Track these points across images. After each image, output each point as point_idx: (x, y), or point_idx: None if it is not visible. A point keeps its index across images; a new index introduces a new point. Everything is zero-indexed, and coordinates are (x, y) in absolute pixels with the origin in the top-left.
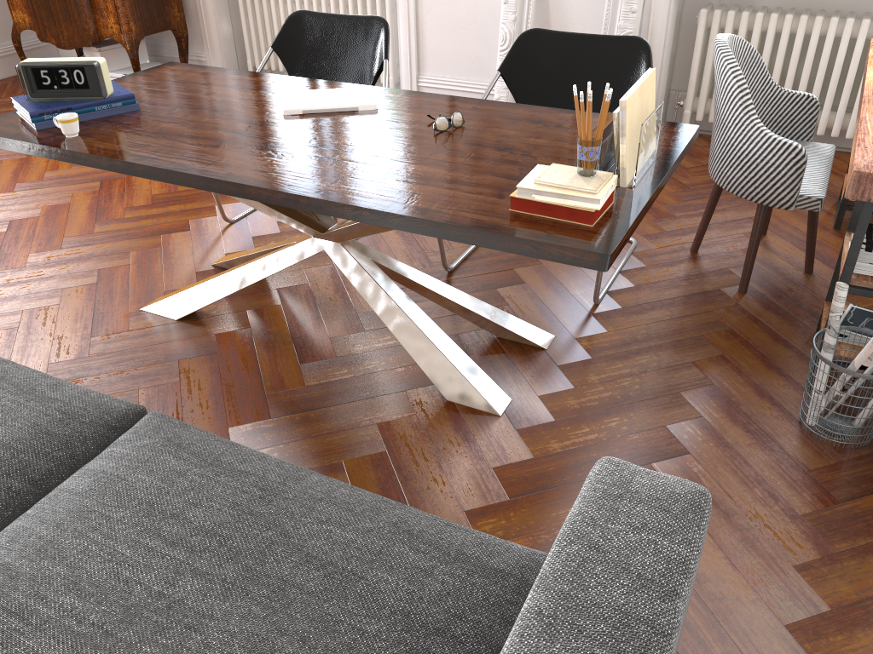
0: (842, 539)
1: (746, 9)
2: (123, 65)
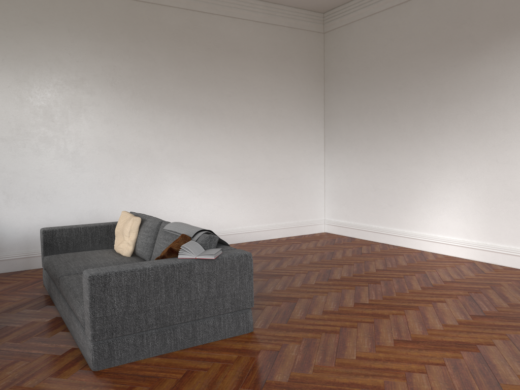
0: None
1: None
2: None
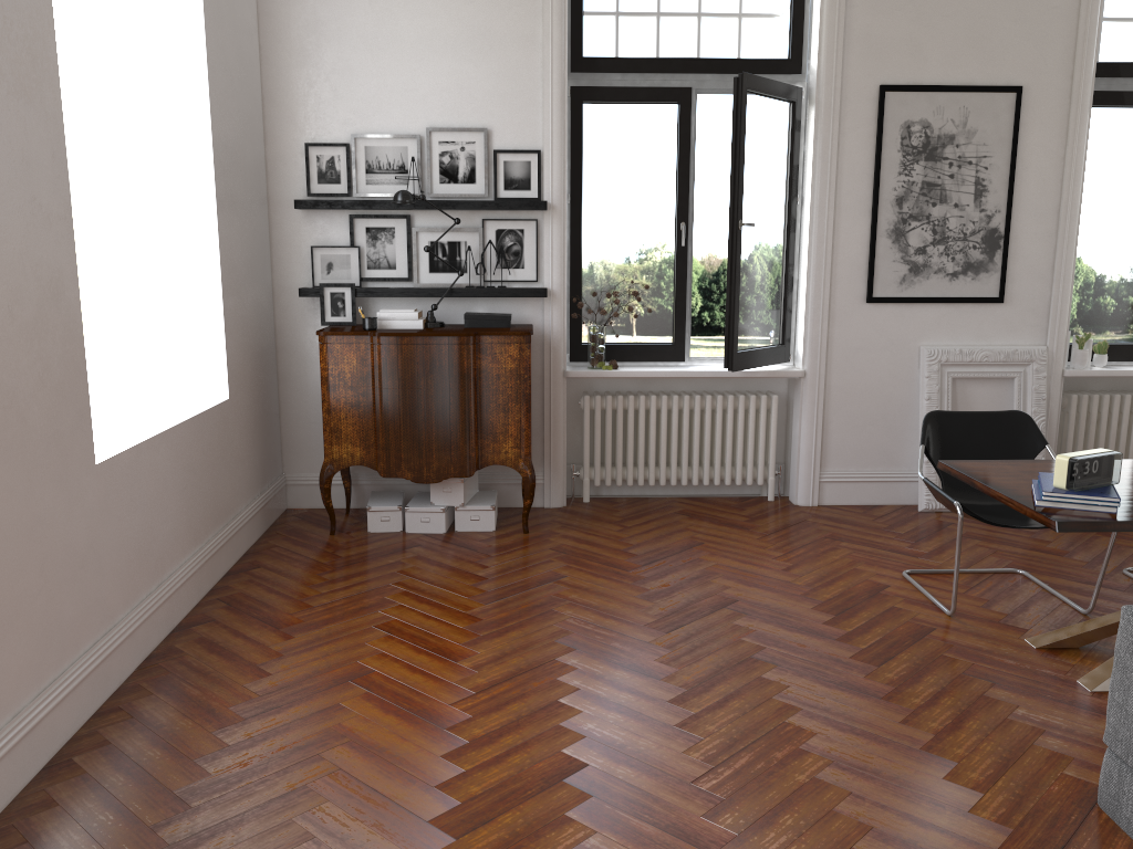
0: None
1: (1103, 392)
2: (469, 495)
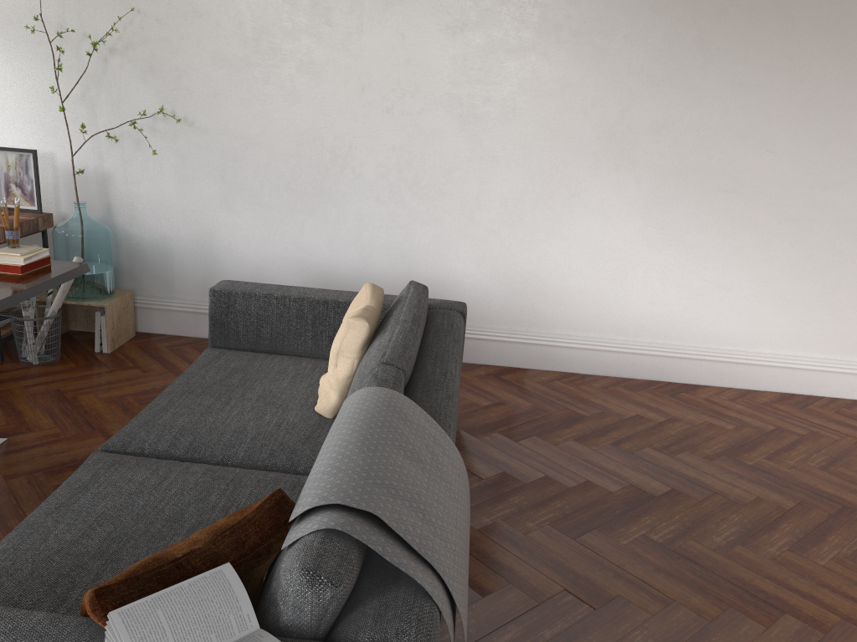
0: (126, 364)
1: None
2: None
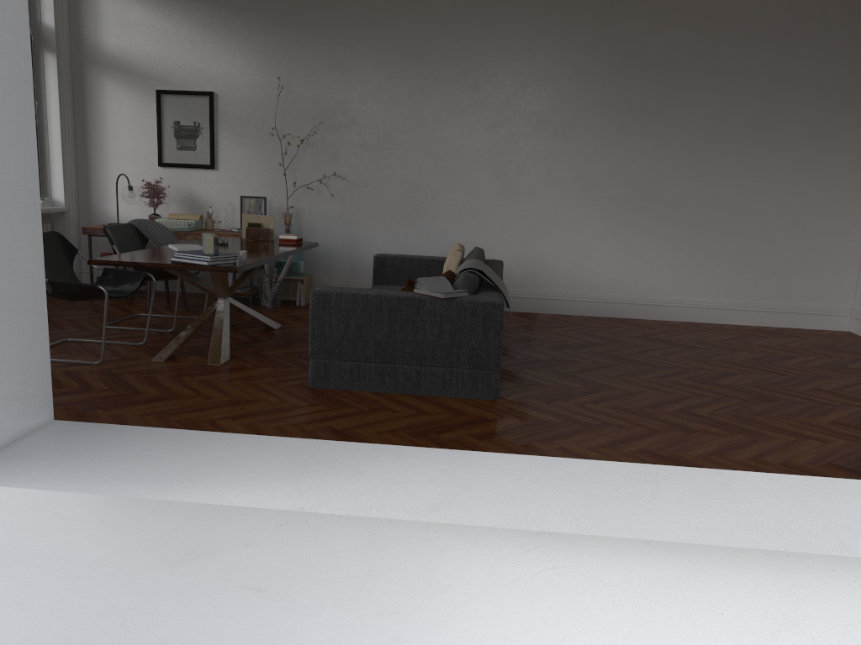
0: None
1: None
2: None
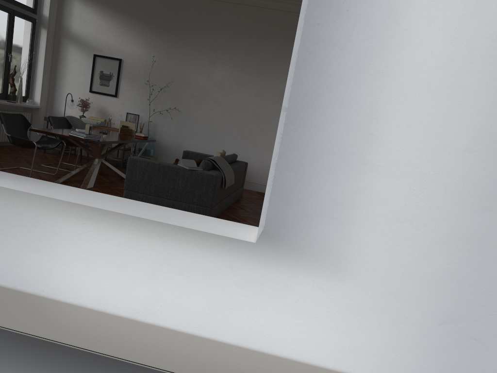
0: None
1: None
2: None
